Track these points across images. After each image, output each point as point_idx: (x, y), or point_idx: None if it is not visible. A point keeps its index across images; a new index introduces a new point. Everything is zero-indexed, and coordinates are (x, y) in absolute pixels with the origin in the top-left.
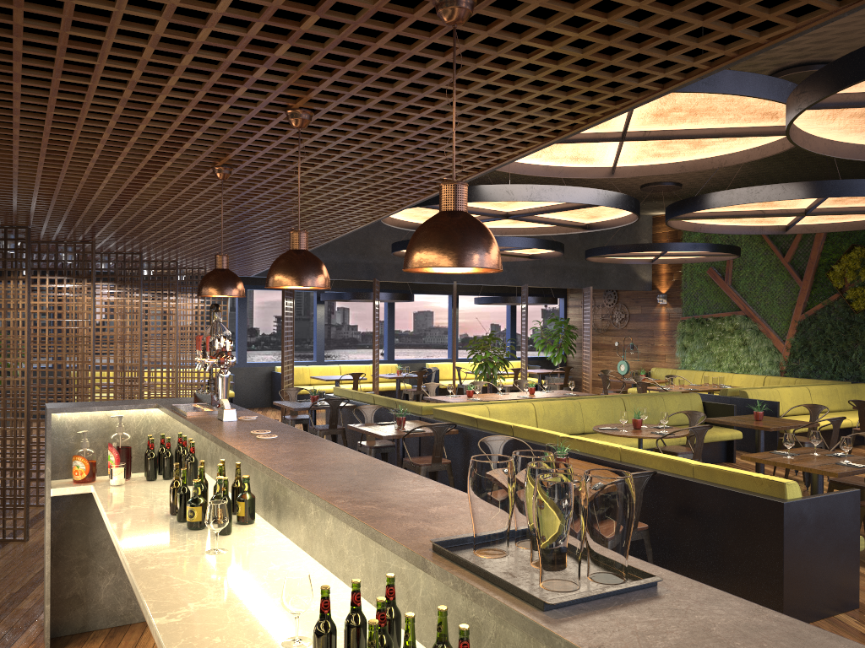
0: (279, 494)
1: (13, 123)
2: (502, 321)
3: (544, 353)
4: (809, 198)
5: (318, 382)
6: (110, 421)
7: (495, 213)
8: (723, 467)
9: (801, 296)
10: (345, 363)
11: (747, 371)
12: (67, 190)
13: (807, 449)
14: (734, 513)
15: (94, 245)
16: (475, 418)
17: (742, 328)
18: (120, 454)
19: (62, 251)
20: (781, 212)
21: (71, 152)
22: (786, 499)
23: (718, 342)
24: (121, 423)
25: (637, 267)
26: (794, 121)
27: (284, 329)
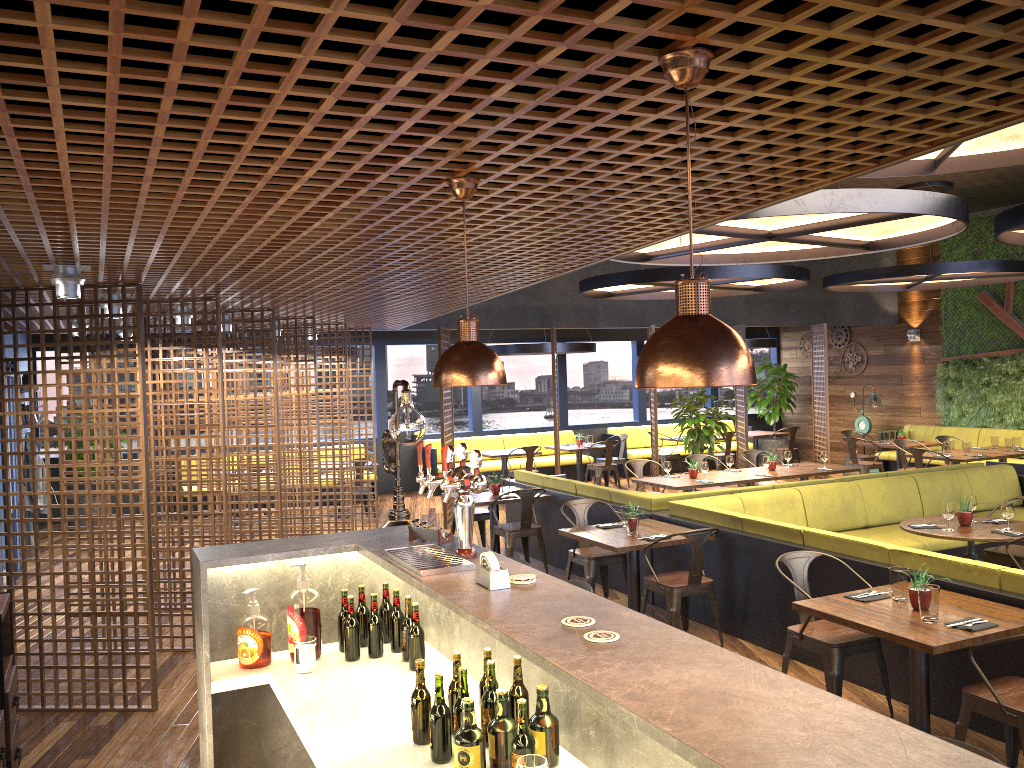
0: (609, 724)
1: (158, 114)
2: None
3: (755, 410)
4: None
5: None
6: (285, 570)
7: (755, 233)
8: None
9: None
10: (508, 432)
11: None
12: (207, 229)
13: None
14: None
15: (218, 302)
16: (738, 518)
17: None
18: (306, 622)
19: (178, 313)
20: None
21: (237, 165)
22: None
23: (998, 389)
24: (304, 576)
25: (878, 295)
26: None
27: (442, 396)
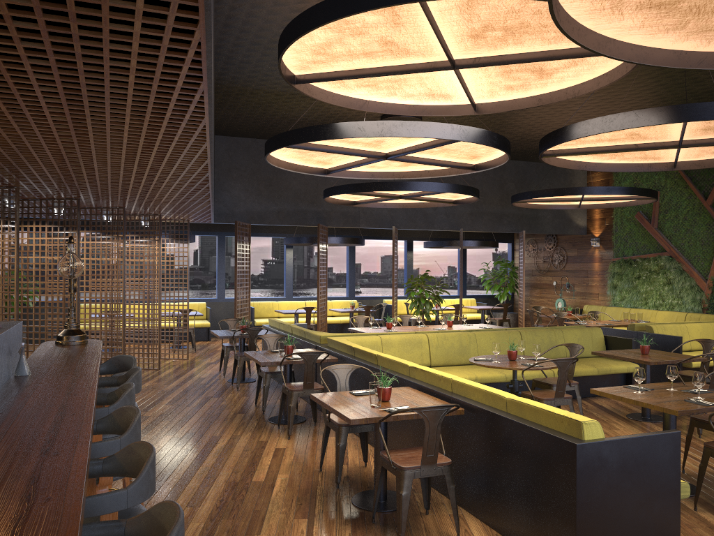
0: None
1: None
2: (457, 263)
3: (491, 292)
4: (663, 124)
5: (285, 315)
6: None
7: (373, 154)
8: (533, 401)
9: None
10: (311, 299)
11: (671, 308)
12: None
13: (668, 384)
14: (535, 452)
15: (17, 189)
16: (352, 347)
17: (666, 268)
18: None
19: None
20: (655, 145)
21: None
22: (582, 440)
23: (645, 281)
24: None
25: (572, 213)
26: (577, 19)
27: (236, 268)
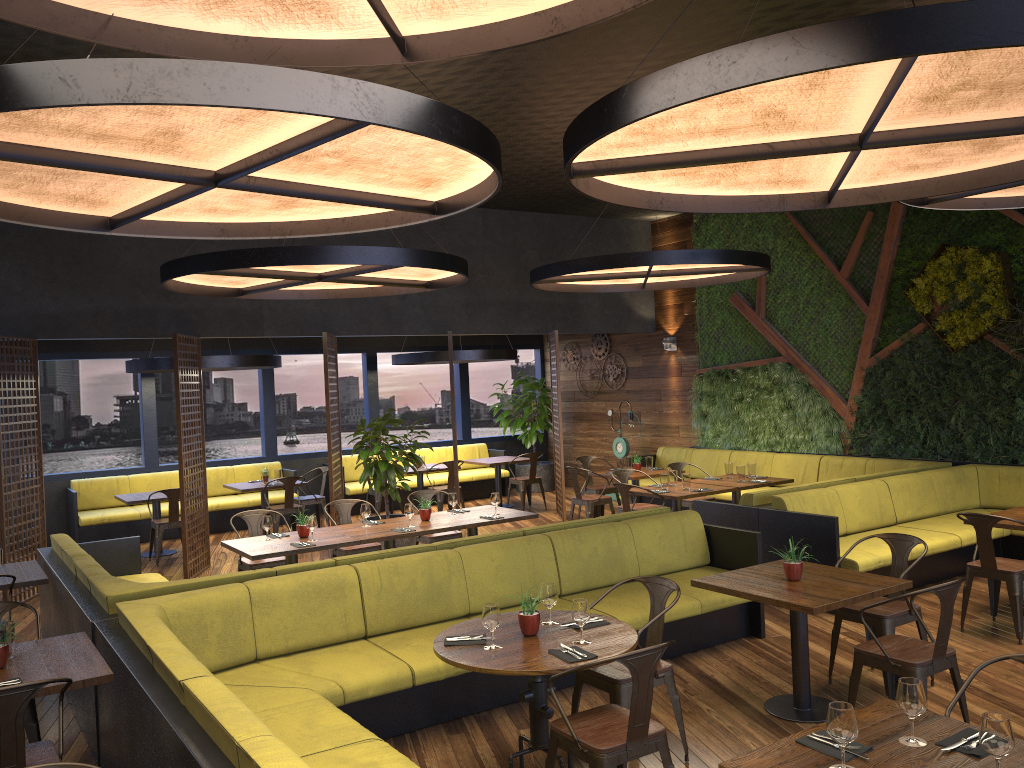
0: None
1: None
2: None
3: (511, 431)
4: (864, 63)
5: None
6: None
7: (178, 172)
8: None
9: (868, 330)
10: None
11: (794, 448)
12: None
13: (891, 711)
14: None
15: None
16: (147, 646)
17: (783, 383)
18: None
19: None
20: (810, 144)
21: None
22: None
23: (751, 405)
24: None
25: (631, 297)
26: None
27: None
